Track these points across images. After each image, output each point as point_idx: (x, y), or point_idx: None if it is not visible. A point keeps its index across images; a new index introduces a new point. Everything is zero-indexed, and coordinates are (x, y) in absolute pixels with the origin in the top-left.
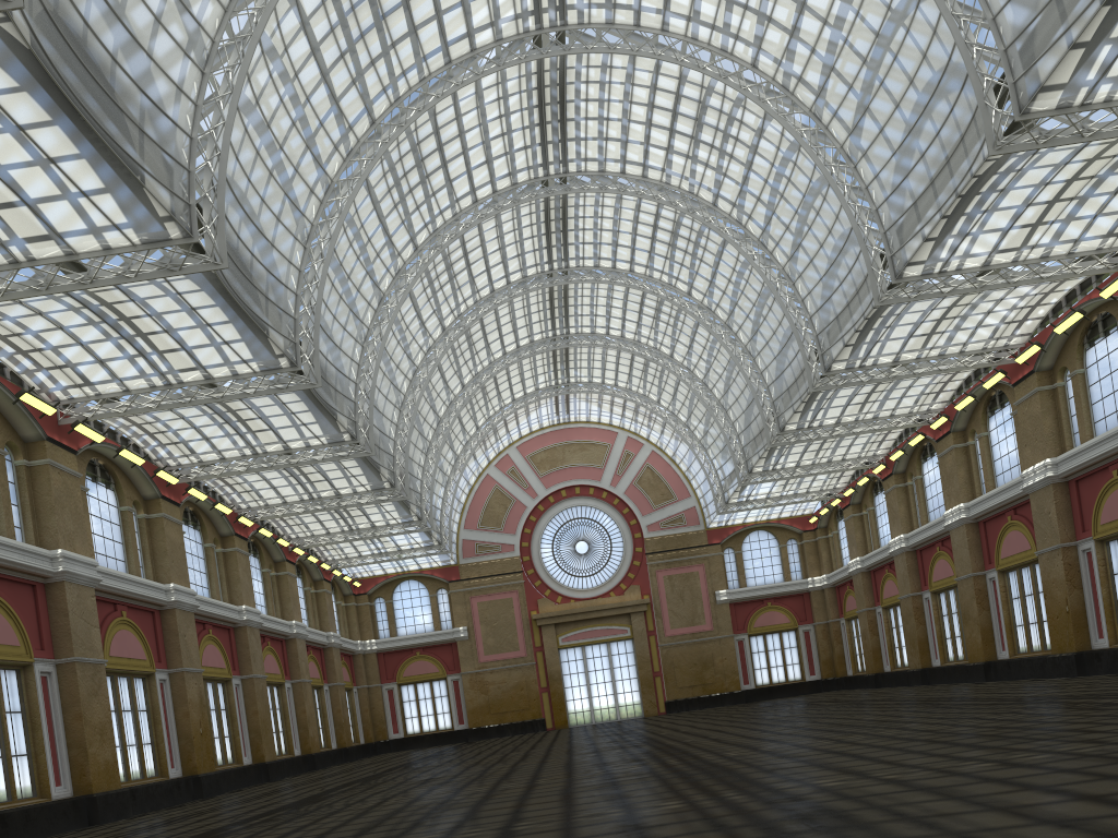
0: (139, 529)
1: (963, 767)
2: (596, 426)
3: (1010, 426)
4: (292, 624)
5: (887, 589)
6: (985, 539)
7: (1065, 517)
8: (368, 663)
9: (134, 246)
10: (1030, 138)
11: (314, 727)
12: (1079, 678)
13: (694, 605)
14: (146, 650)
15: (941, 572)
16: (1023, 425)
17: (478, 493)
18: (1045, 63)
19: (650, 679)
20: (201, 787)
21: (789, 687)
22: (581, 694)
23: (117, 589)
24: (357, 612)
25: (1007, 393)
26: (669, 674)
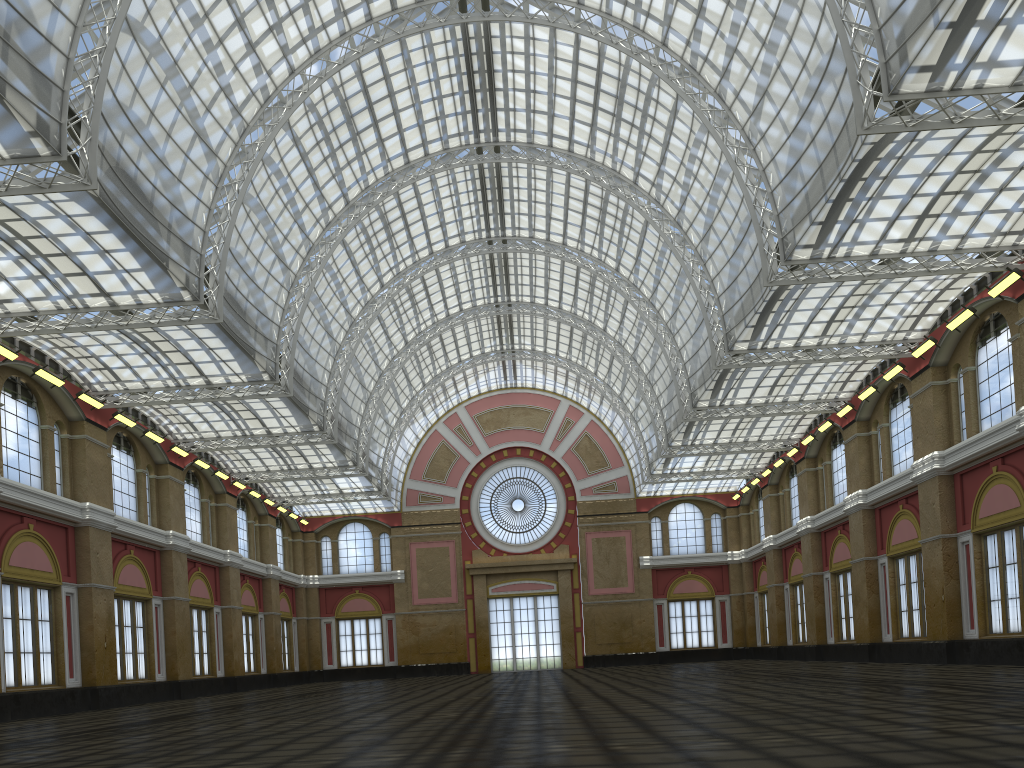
0: (61, 448)
1: (698, 744)
2: (541, 393)
3: (908, 418)
4: (226, 553)
5: (794, 567)
6: (879, 526)
7: (947, 509)
8: (309, 597)
9: (3, 159)
10: (901, 121)
11: (241, 651)
12: (946, 665)
13: (619, 567)
14: (54, 564)
15: (840, 554)
16: (917, 417)
17: (426, 447)
18: (931, 53)
19: (571, 633)
20: (98, 698)
21: (702, 653)
22: (505, 642)
23: (22, 502)
24: (303, 548)
25: (907, 386)
26: (590, 631)
